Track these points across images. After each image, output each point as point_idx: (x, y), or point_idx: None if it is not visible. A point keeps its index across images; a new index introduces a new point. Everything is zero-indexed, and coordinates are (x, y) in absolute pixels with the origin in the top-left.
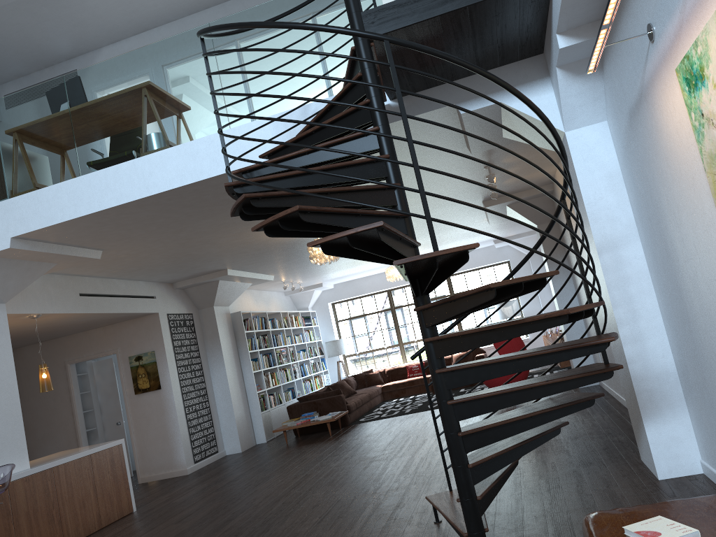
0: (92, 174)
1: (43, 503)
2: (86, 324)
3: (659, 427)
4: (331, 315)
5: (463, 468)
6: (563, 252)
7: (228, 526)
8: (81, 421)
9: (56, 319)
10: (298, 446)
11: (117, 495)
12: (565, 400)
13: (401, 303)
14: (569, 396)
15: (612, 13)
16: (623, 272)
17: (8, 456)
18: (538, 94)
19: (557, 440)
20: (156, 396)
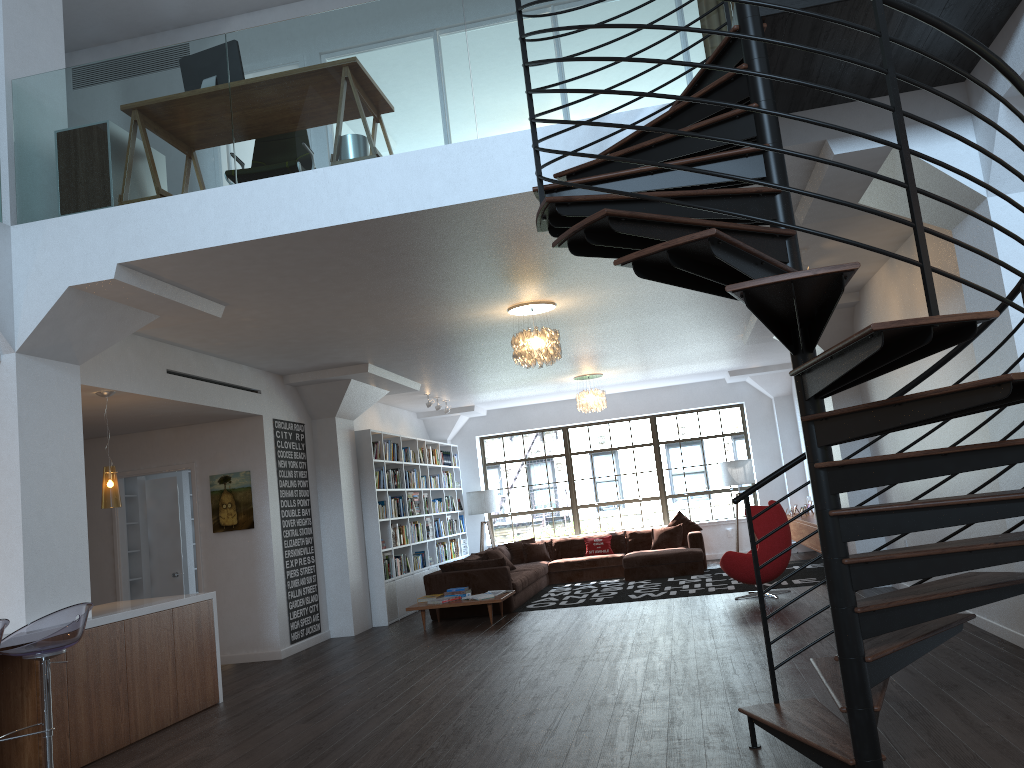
0: (257, 182)
1: (108, 673)
2: (157, 419)
3: None
4: (477, 454)
5: (859, 661)
6: (858, 392)
7: (397, 732)
8: (124, 565)
9: (128, 403)
10: (446, 634)
11: (201, 675)
12: (991, 579)
13: (581, 448)
14: (991, 575)
15: None
16: None
17: (64, 594)
18: (951, 139)
19: None
20: (245, 539)
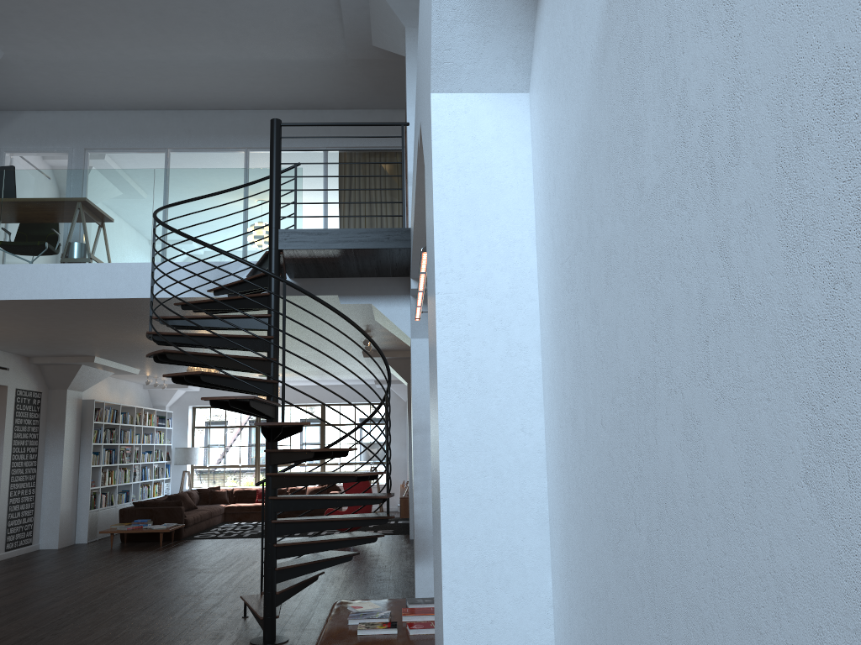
0: (10, 265)
1: None
2: None
3: (425, 568)
4: (189, 420)
5: (271, 569)
6: None
7: (53, 605)
8: None
9: None
10: (125, 551)
11: None
12: (357, 535)
13: None
14: (362, 533)
15: (421, 303)
16: (426, 450)
17: None
18: (399, 305)
19: (365, 575)
20: None
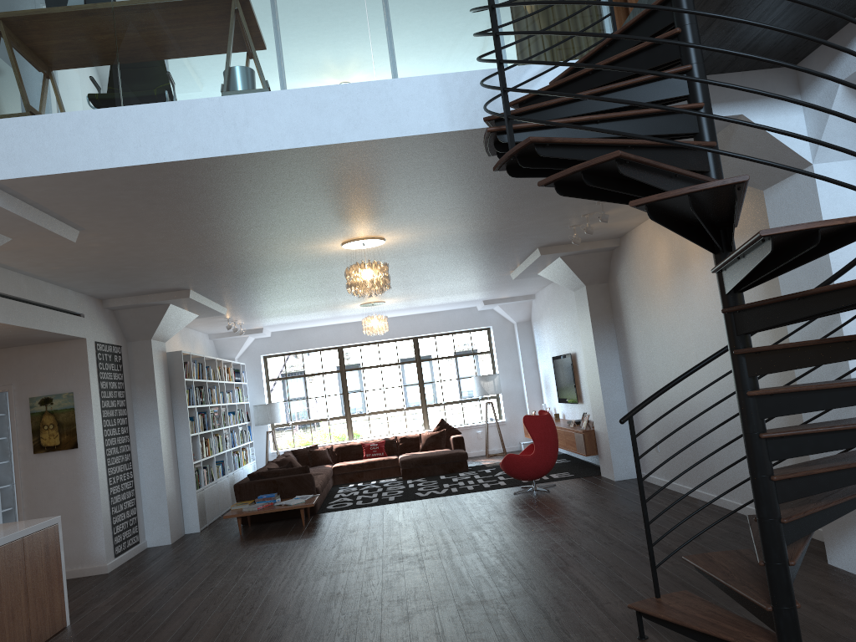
0: (147, 106)
1: None
2: None
3: None
4: (262, 371)
5: (786, 565)
6: (612, 320)
7: None
8: None
9: None
10: (266, 538)
11: (50, 601)
12: (854, 485)
13: (354, 365)
14: None
15: None
16: None
17: None
18: (785, 113)
19: (674, 539)
20: (68, 458)
